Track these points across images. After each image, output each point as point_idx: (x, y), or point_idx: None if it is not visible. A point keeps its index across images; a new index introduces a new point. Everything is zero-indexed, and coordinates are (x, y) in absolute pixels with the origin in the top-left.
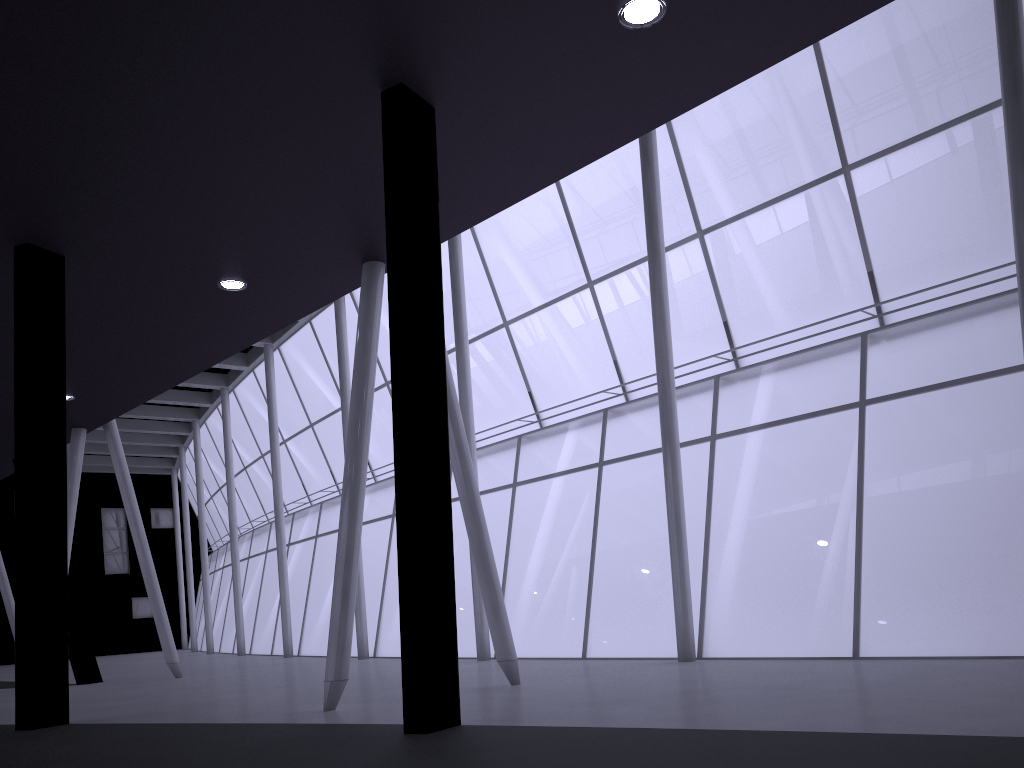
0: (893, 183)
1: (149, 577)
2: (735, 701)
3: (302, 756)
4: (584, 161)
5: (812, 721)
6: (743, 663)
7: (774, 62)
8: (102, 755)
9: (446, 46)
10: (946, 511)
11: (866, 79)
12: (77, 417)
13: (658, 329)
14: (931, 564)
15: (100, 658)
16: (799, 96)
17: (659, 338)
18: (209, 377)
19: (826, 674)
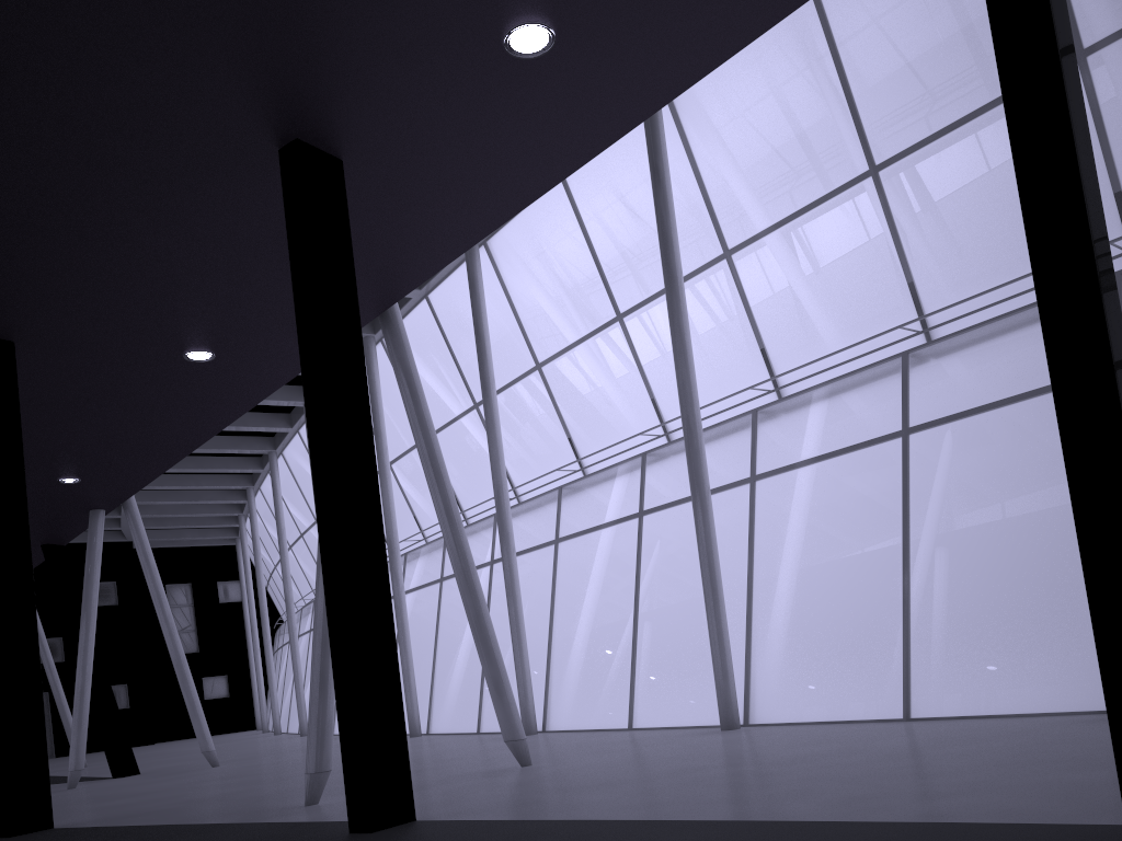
0: (970, 173)
1: (178, 662)
2: (720, 782)
3: None
4: (528, 198)
5: (769, 806)
6: (785, 730)
7: (700, 76)
8: None
9: (330, 97)
10: (1046, 541)
11: (931, 59)
12: (90, 499)
13: (679, 364)
14: (1031, 602)
15: (170, 744)
16: (856, 86)
17: (681, 374)
18: (255, 441)
19: (853, 742)
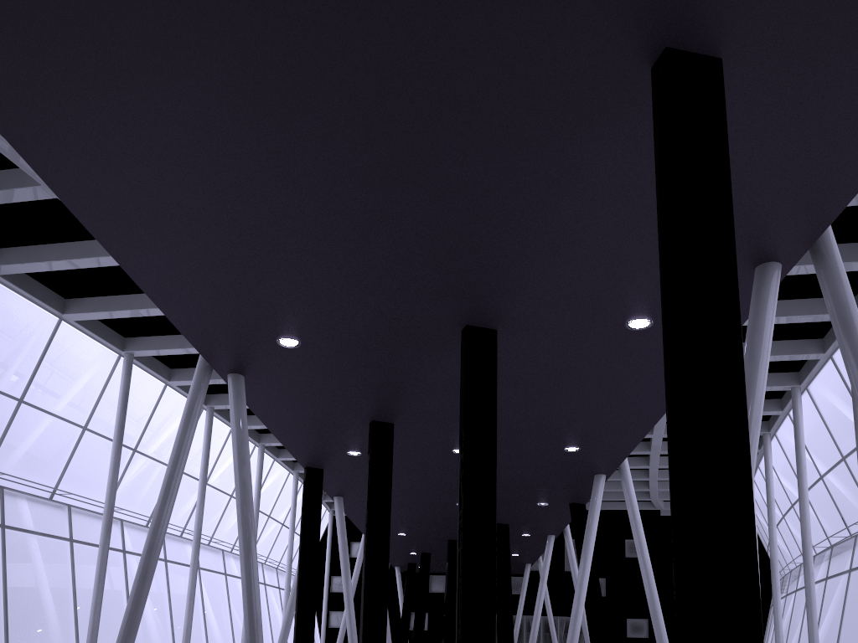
0: None
1: (651, 600)
2: None
3: None
4: None
5: None
6: None
7: None
8: None
9: None
10: None
11: None
12: (591, 465)
13: None
14: None
15: None
16: None
17: None
18: None
19: None
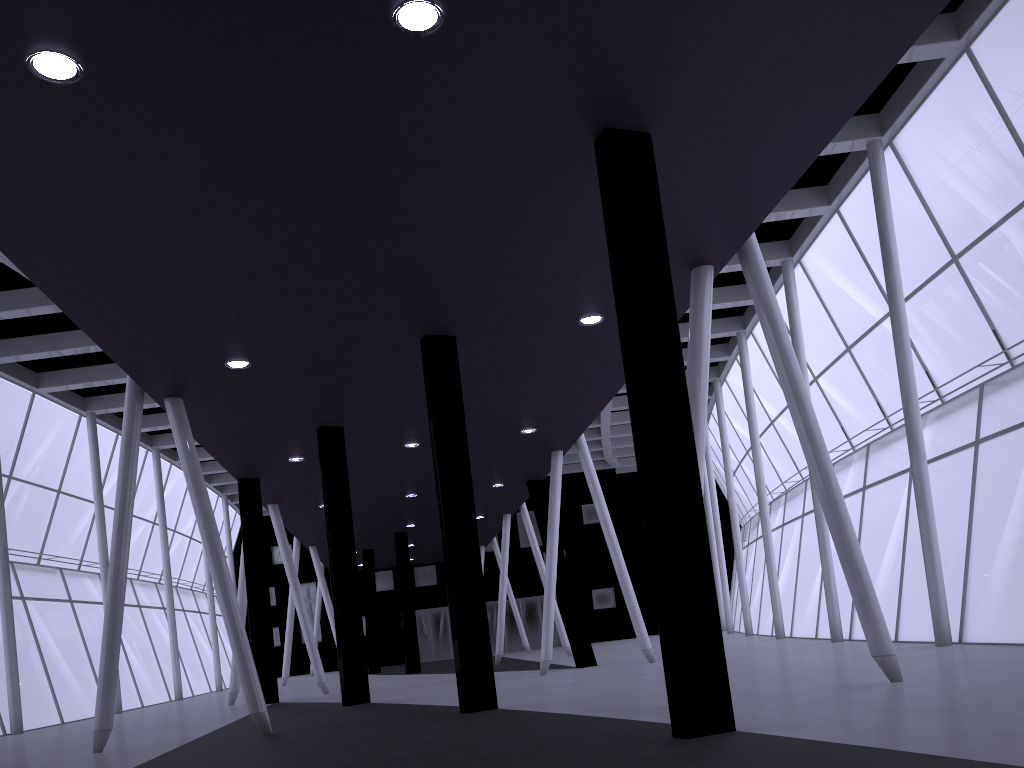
0: None
1: (620, 573)
2: None
3: (559, 754)
4: (847, 111)
5: None
6: None
7: None
8: (458, 740)
9: (620, 85)
10: None
11: None
12: (548, 443)
13: None
14: None
15: None
16: None
17: None
18: None
19: None
